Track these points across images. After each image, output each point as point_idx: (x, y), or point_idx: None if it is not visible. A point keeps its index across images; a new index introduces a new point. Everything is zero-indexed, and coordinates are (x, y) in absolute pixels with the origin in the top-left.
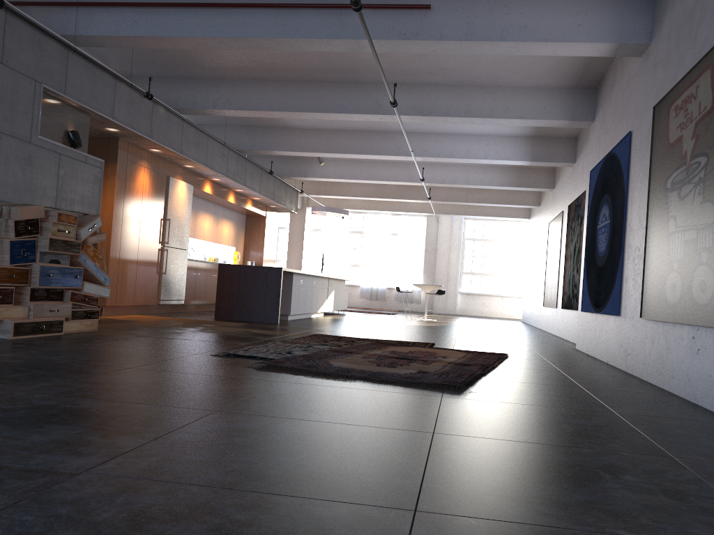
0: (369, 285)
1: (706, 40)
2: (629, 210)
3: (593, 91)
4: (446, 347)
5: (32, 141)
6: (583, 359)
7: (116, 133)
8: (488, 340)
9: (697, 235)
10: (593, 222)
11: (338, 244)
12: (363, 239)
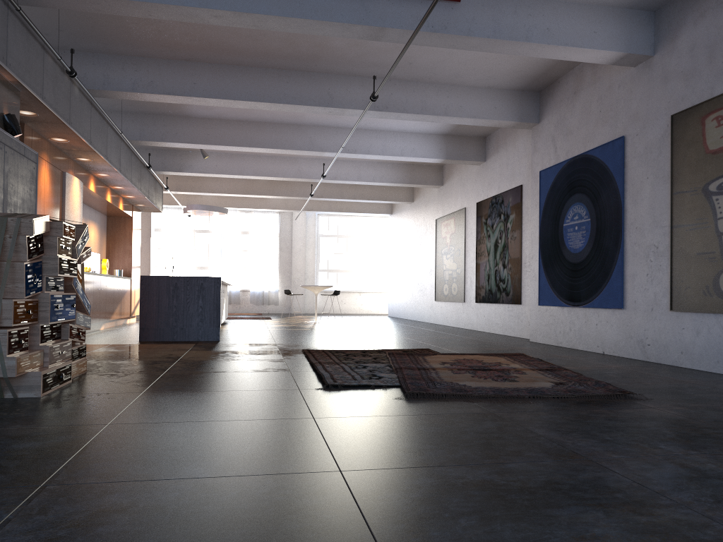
0: None
1: None
2: (629, 210)
3: (536, 94)
4: (451, 352)
5: None
6: (577, 352)
7: (26, 117)
8: (448, 340)
9: None
10: (552, 220)
11: (182, 244)
12: (210, 238)
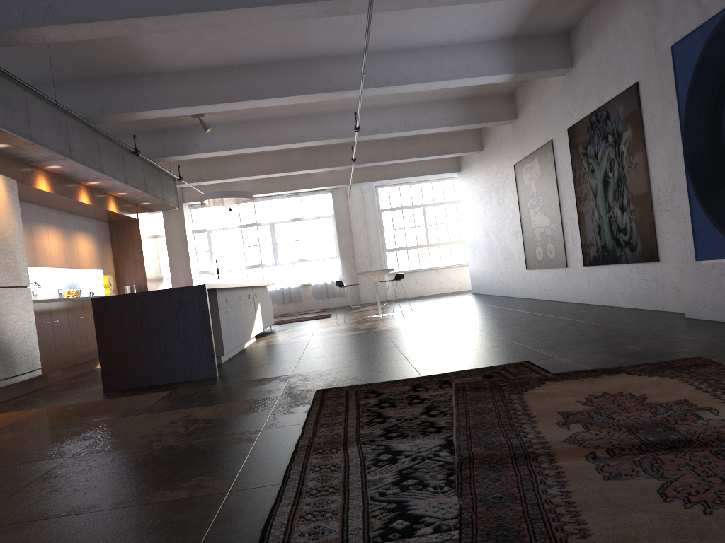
0: (278, 287)
1: None
2: None
3: None
4: (569, 367)
5: None
6: None
7: None
8: (555, 333)
9: None
10: (706, 119)
11: (229, 243)
12: (259, 232)
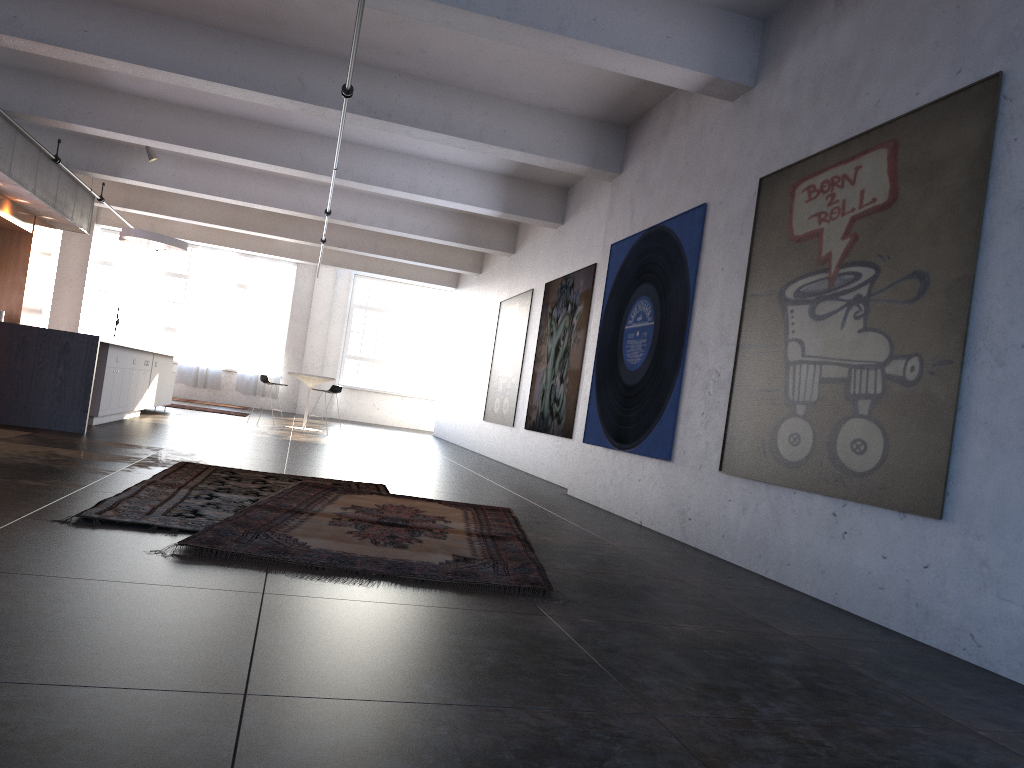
0: (193, 364)
1: (878, 106)
2: (697, 315)
3: (623, 131)
4: (410, 494)
5: None
6: (606, 517)
7: None
8: (444, 478)
9: (850, 374)
10: (614, 319)
11: (143, 291)
12: (188, 288)
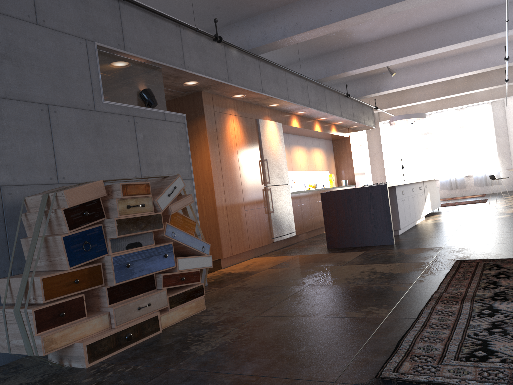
0: (447, 178)
1: None
2: None
3: None
4: None
5: (96, 108)
6: None
7: (196, 86)
8: None
9: None
10: None
11: (411, 147)
12: (433, 138)
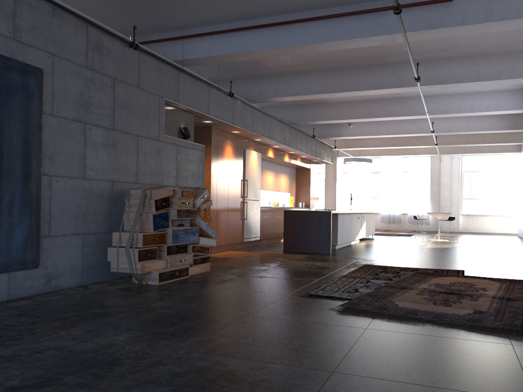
0: (387, 212)
1: None
2: None
3: None
4: (476, 275)
5: (159, 138)
6: None
7: (209, 123)
8: (505, 263)
9: None
10: None
11: (361, 182)
12: (380, 177)
